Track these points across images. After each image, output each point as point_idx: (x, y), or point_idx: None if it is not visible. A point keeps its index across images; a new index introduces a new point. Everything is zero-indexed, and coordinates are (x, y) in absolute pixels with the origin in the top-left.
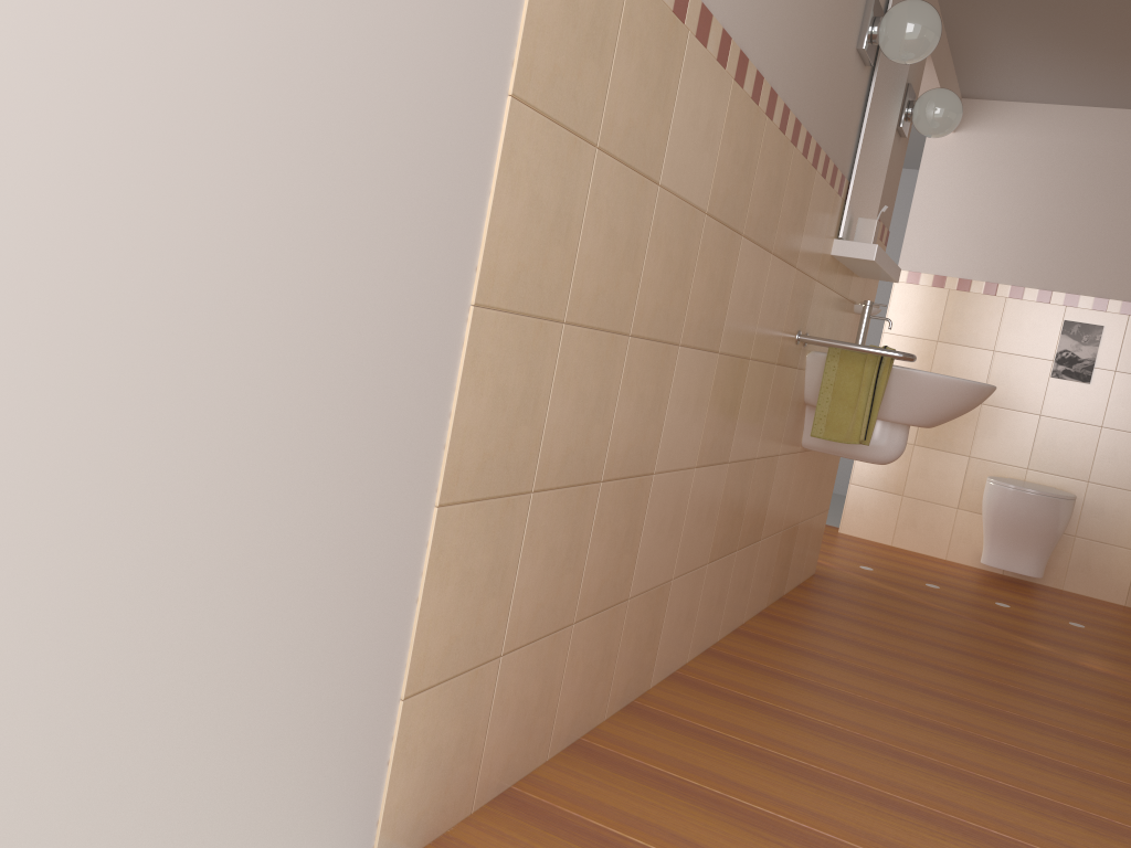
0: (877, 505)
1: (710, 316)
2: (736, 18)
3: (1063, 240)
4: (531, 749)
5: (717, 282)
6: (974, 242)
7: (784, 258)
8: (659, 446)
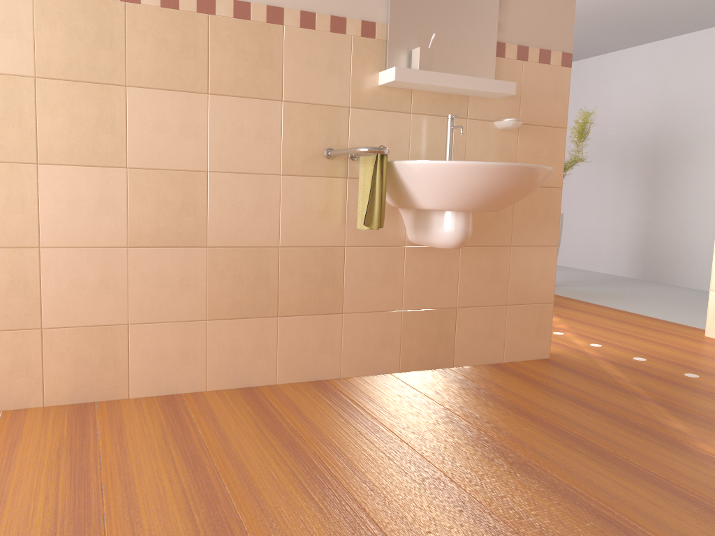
0: None
1: (91, 143)
2: None
3: None
4: None
5: (90, 120)
6: None
7: (245, 96)
8: (40, 229)
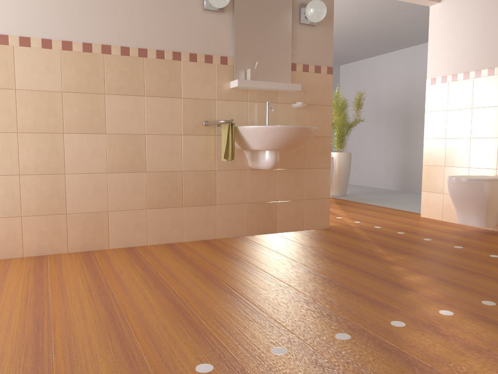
0: (433, 200)
1: (89, 122)
2: (53, 33)
3: (495, 38)
4: (9, 251)
5: (88, 111)
6: (456, 54)
7: (163, 96)
8: (65, 165)
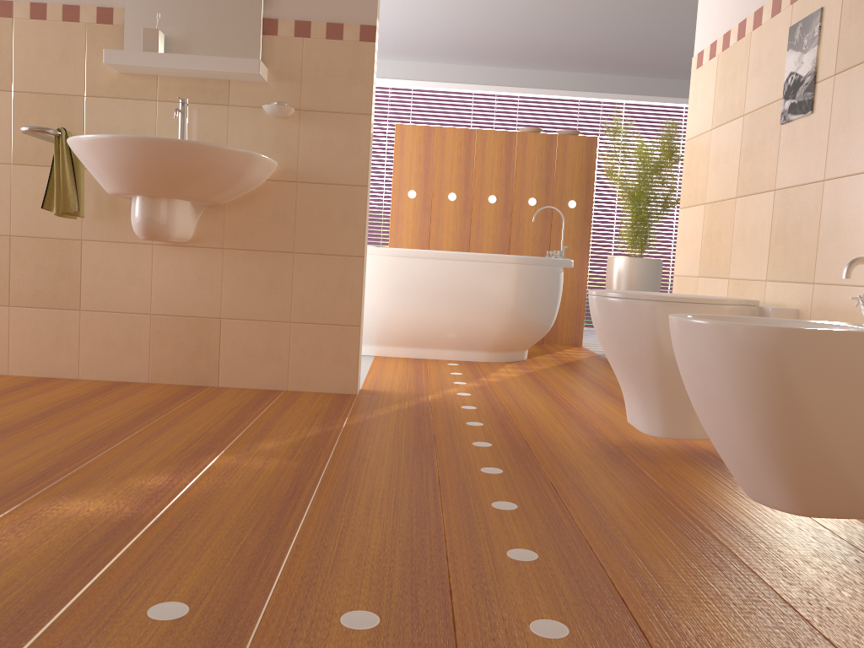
0: None
1: None
2: None
3: None
4: None
5: None
6: None
7: None
8: None
